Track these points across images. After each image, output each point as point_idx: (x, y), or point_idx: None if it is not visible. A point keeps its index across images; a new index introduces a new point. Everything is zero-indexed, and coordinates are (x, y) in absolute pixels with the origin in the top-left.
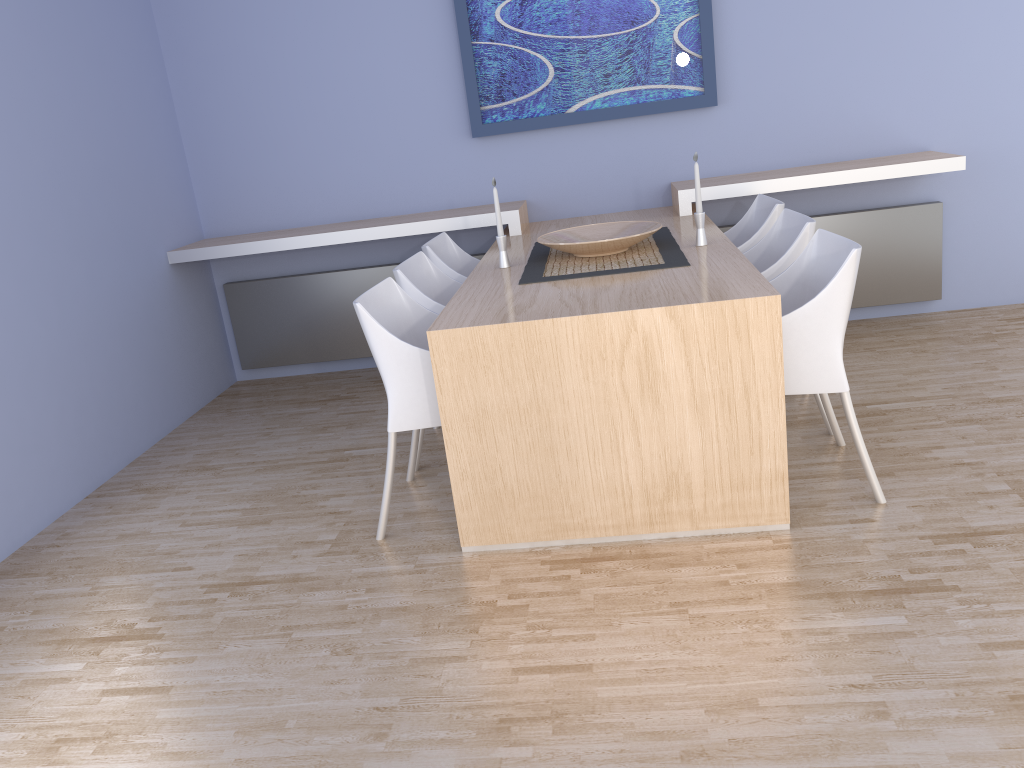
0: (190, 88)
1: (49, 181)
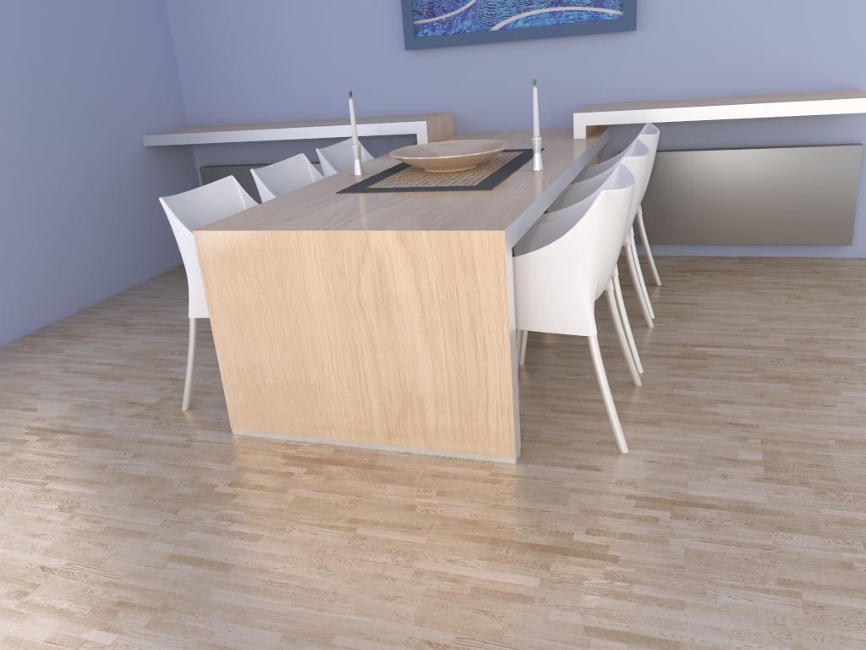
0: None
1: (12, 68)
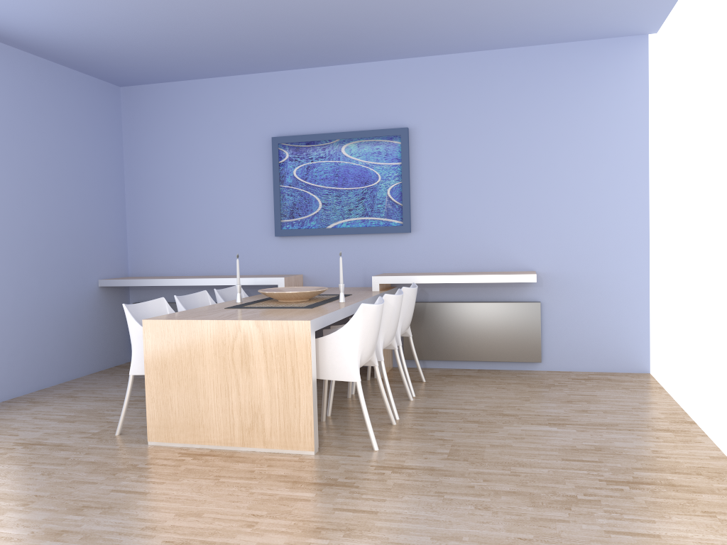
0: (135, 195)
1: (28, 232)
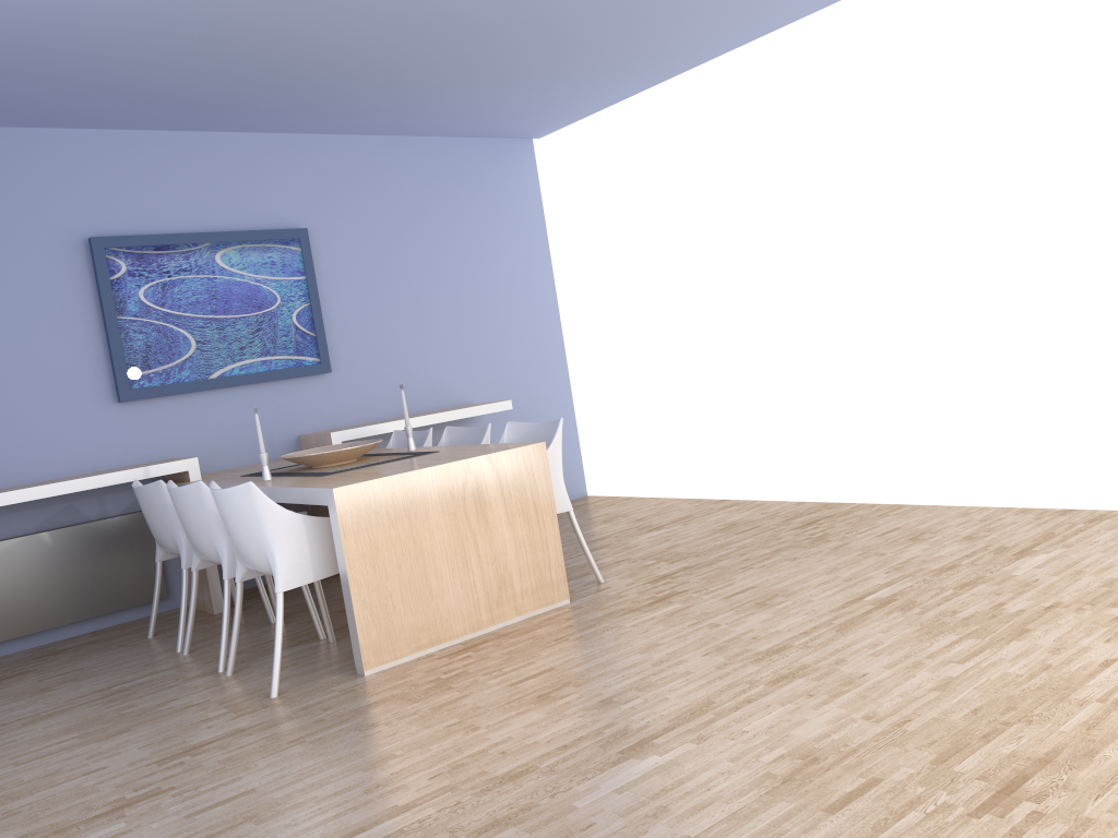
0: None
1: None
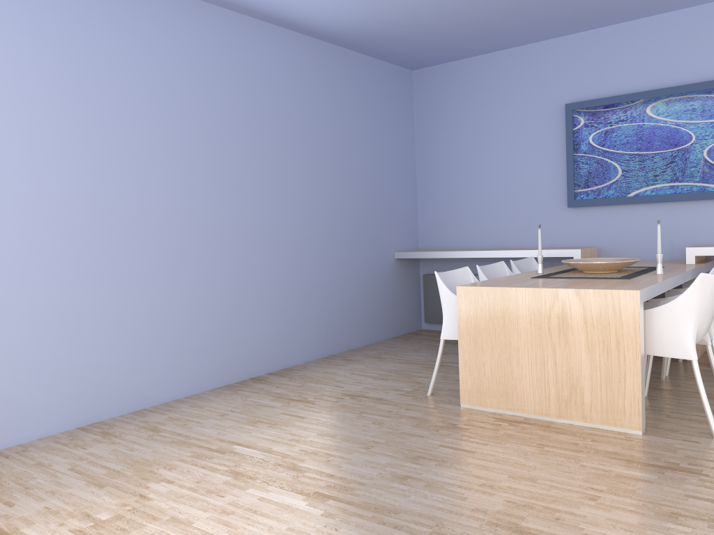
0: (425, 172)
1: (340, 209)
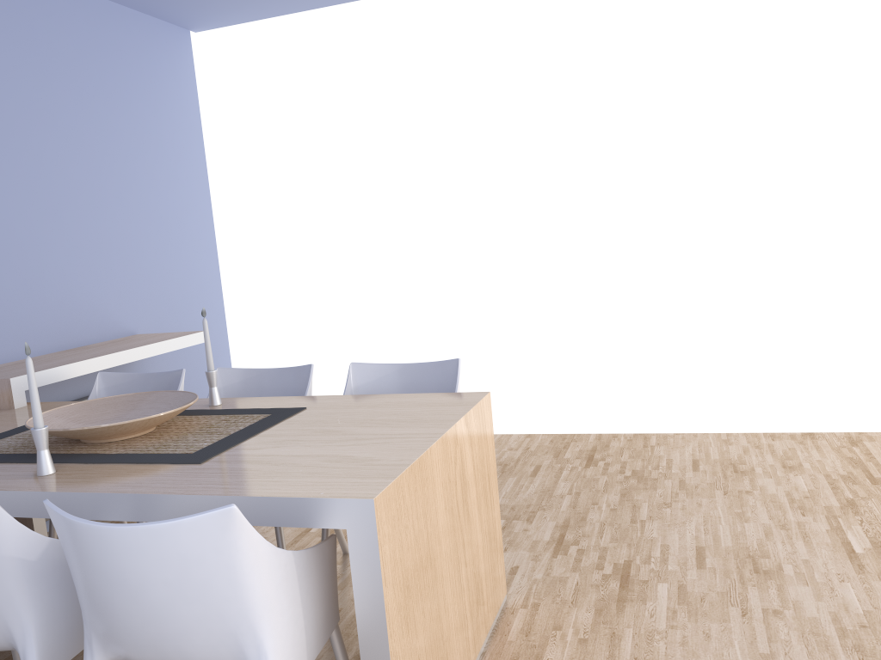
0: None
1: None
